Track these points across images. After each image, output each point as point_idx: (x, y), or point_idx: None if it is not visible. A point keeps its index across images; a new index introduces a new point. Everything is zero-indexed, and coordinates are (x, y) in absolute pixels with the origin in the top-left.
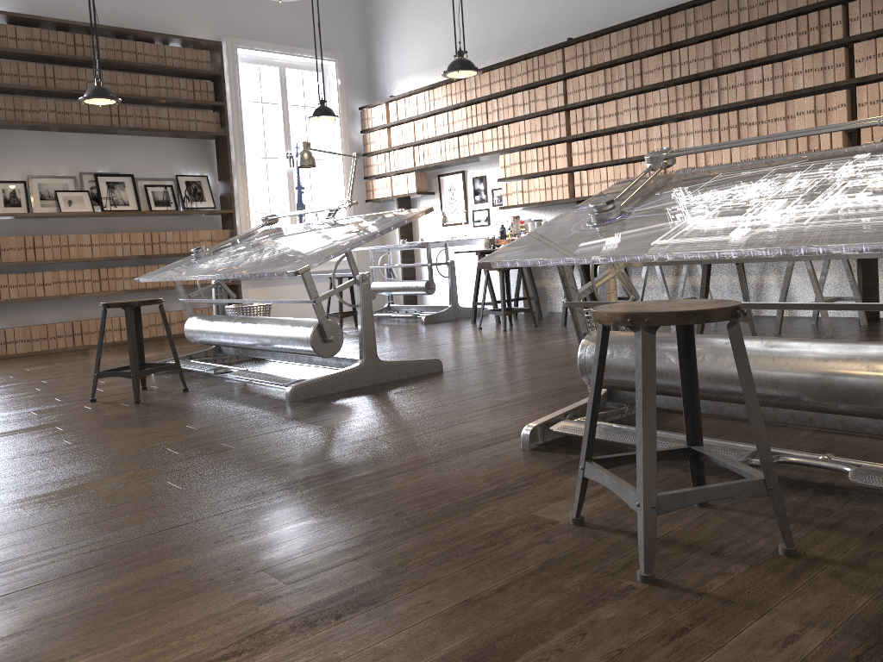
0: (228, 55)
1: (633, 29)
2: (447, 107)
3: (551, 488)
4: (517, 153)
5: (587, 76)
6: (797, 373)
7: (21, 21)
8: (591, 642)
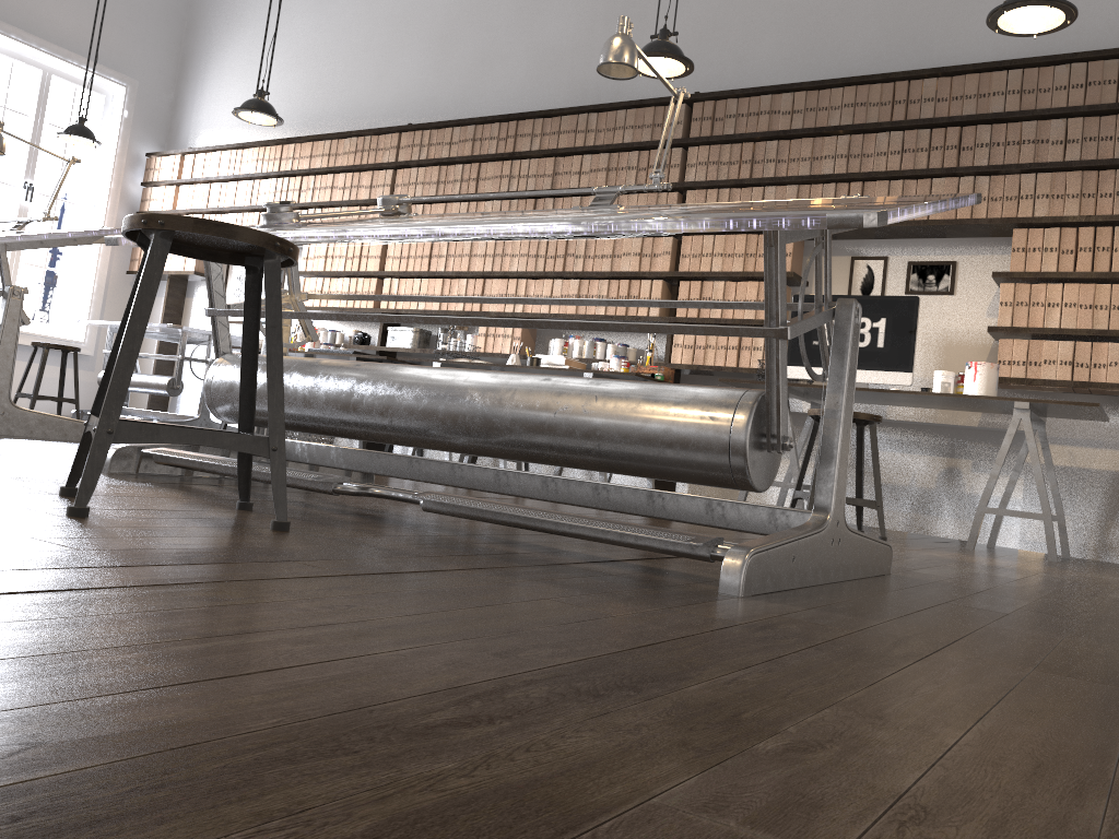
0: None
1: (478, 128)
2: (254, 173)
3: None
4: (325, 245)
5: (421, 169)
6: (408, 395)
7: None
8: None
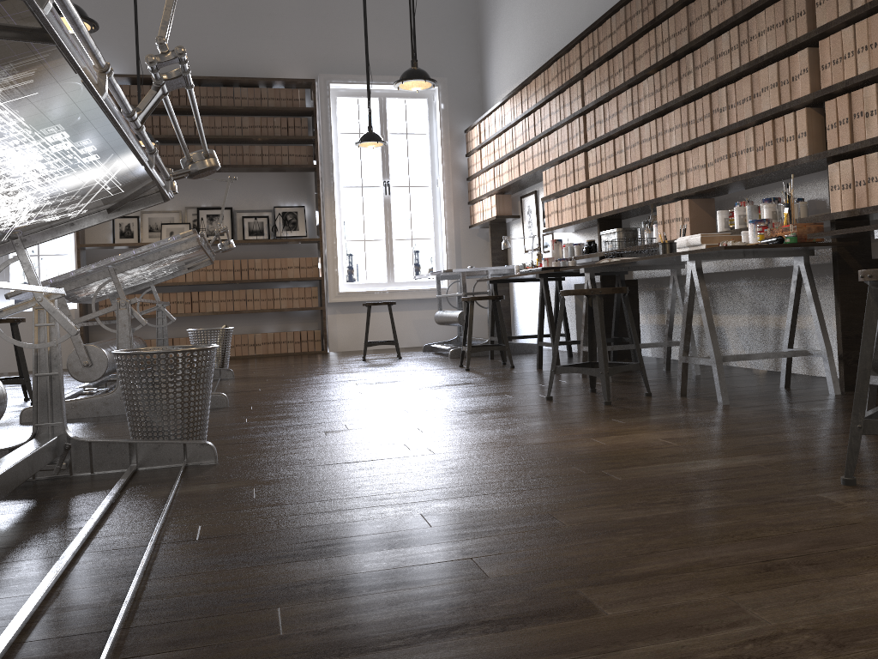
0: (321, 91)
1: (627, 8)
2: (510, 122)
3: None
4: (553, 168)
5: (596, 71)
6: None
7: (136, 80)
8: None
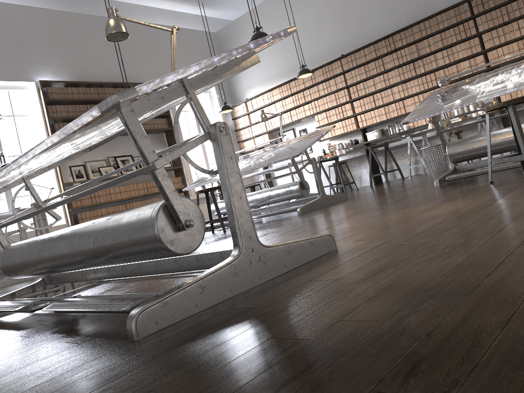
0: None
1: (375, 45)
2: (281, 98)
3: (467, 185)
4: (324, 113)
5: (355, 70)
6: None
7: (73, 85)
8: None
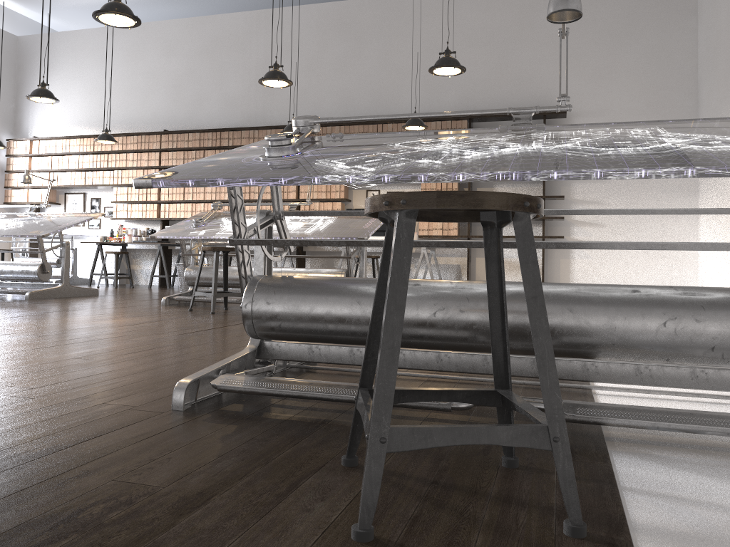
0: None
1: (201, 134)
2: (79, 152)
3: (178, 308)
4: (126, 188)
5: (174, 152)
6: None
7: None
8: (202, 316)
